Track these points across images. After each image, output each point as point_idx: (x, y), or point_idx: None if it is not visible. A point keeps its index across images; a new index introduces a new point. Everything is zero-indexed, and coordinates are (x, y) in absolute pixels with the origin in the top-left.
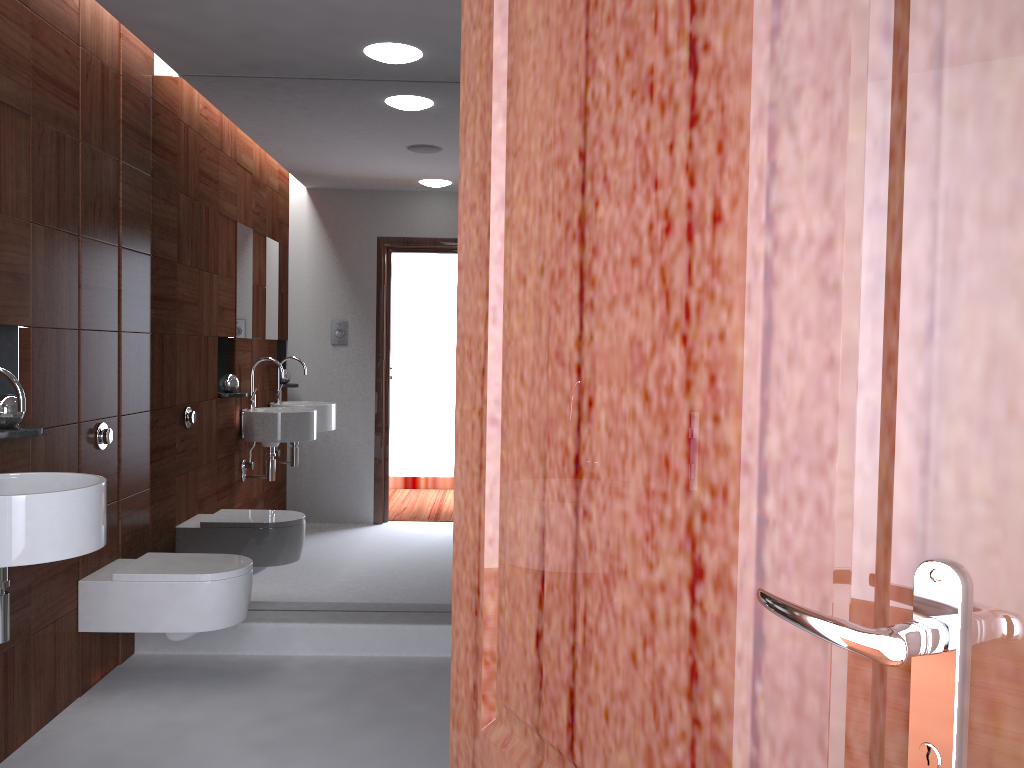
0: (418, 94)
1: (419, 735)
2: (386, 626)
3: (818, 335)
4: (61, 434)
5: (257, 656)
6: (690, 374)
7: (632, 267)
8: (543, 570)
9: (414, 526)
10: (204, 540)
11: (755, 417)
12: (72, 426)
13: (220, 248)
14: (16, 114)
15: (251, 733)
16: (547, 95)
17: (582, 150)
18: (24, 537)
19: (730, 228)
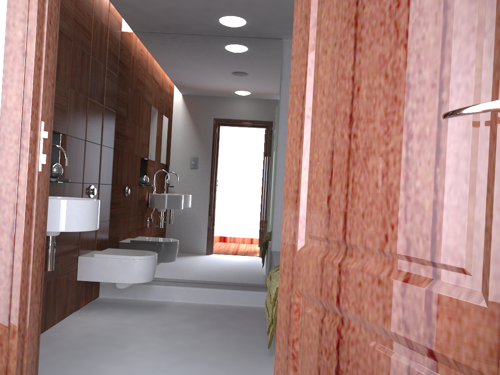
0: (242, 43)
1: (234, 334)
2: (217, 290)
3: (467, 21)
4: (75, 186)
5: (156, 301)
6: (407, 59)
7: (380, 26)
8: (332, 169)
9: (231, 244)
10: (133, 246)
11: (438, 63)
12: (80, 184)
13: (147, 110)
14: (66, 38)
15: (156, 329)
16: None
17: None
18: (66, 219)
19: None
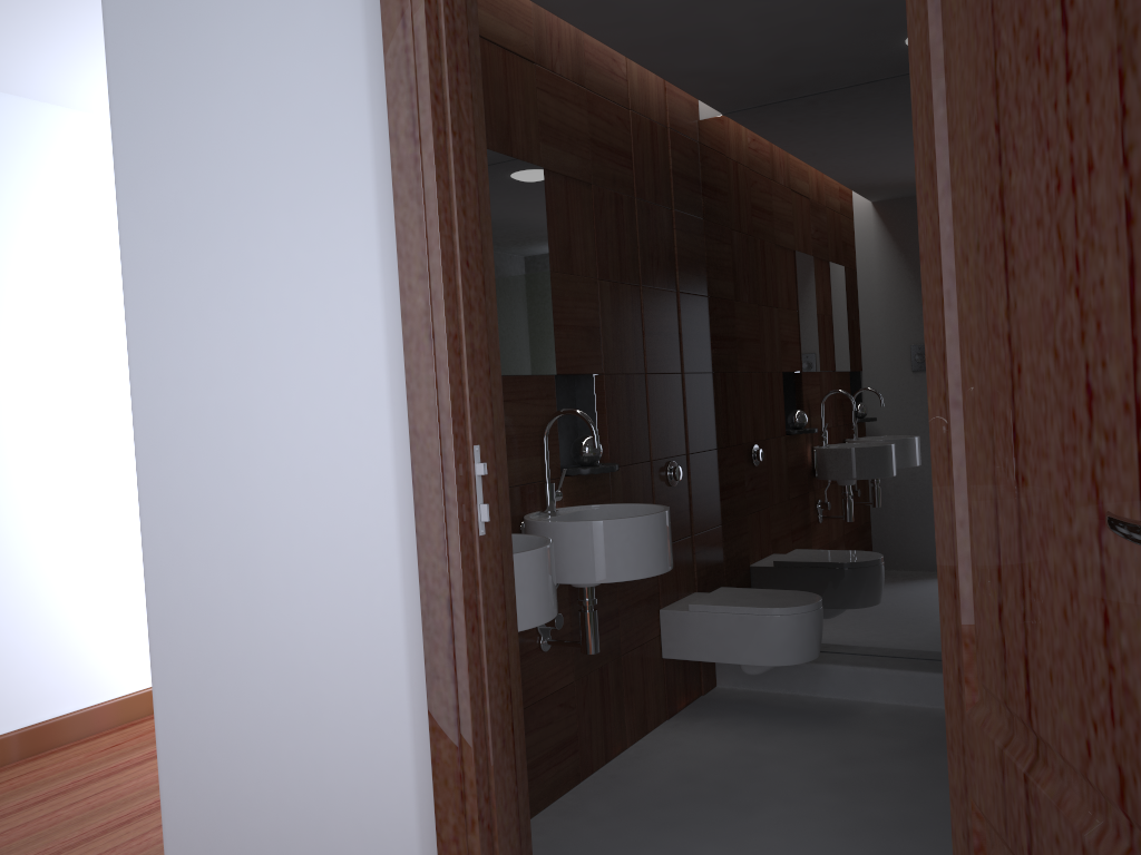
0: None
1: None
2: None
3: None
4: (635, 471)
5: (835, 700)
6: (1083, 324)
7: (1037, 229)
8: (998, 543)
9: None
10: (776, 578)
11: (1129, 356)
12: (644, 464)
13: (772, 280)
14: (579, 185)
15: (825, 771)
16: (969, 74)
17: (996, 123)
18: (602, 558)
19: (1099, 175)
